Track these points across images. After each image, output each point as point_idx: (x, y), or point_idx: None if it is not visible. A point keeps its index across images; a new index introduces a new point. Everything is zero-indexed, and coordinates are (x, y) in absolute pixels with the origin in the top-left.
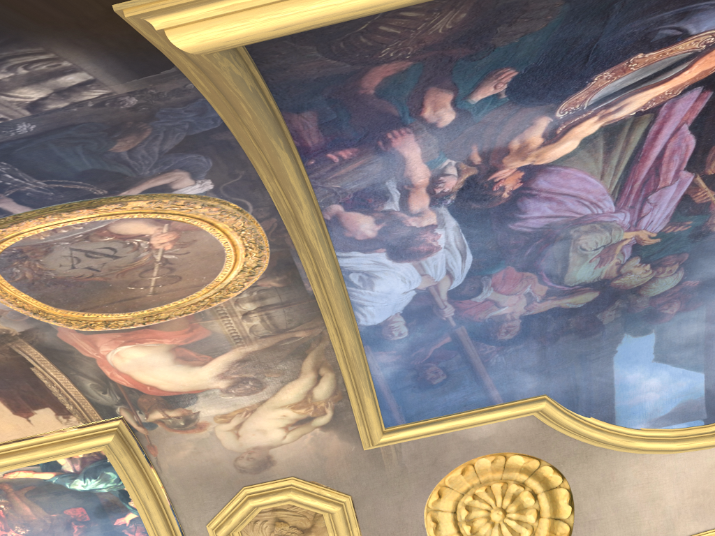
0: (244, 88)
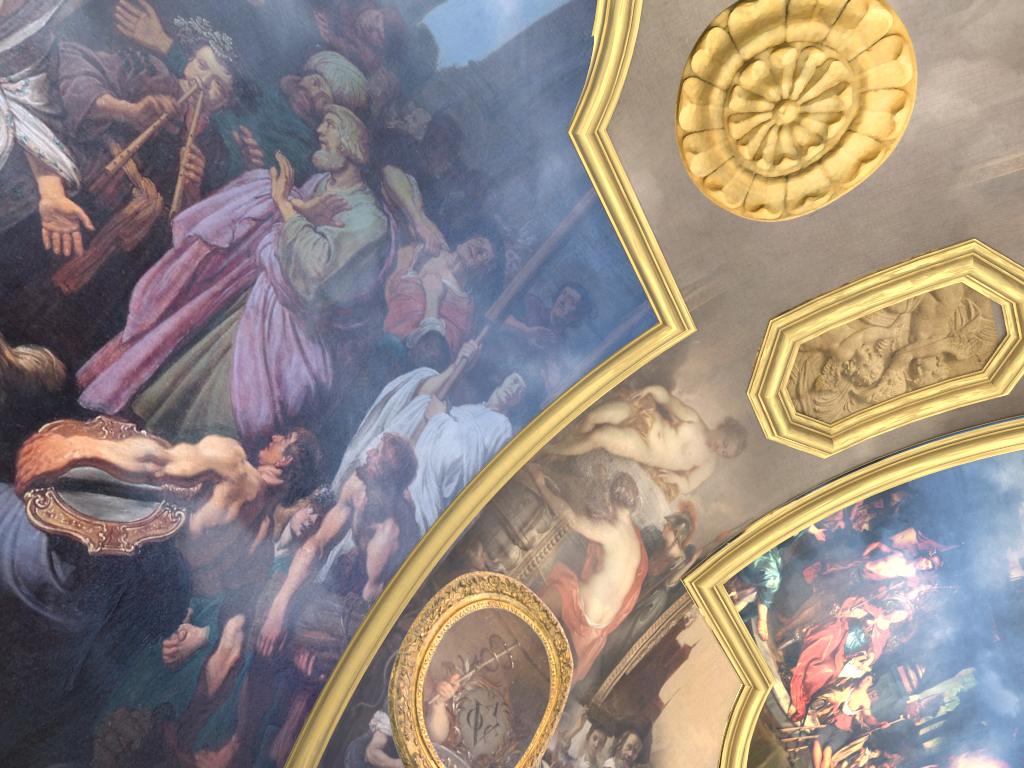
0: None
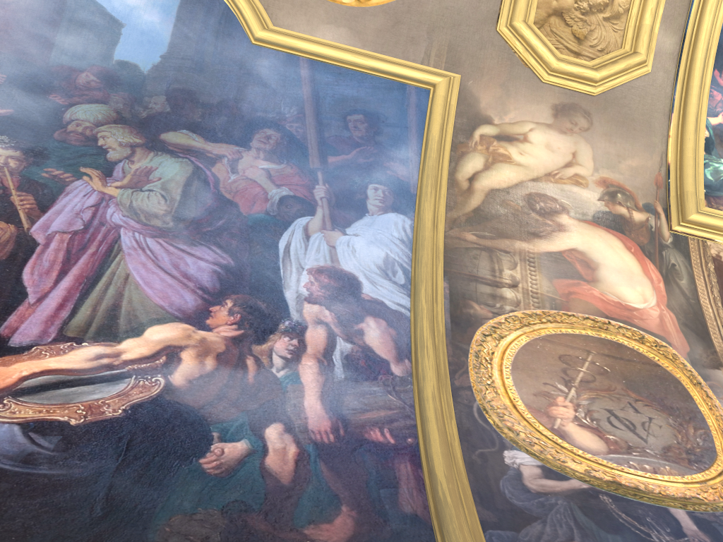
0: None
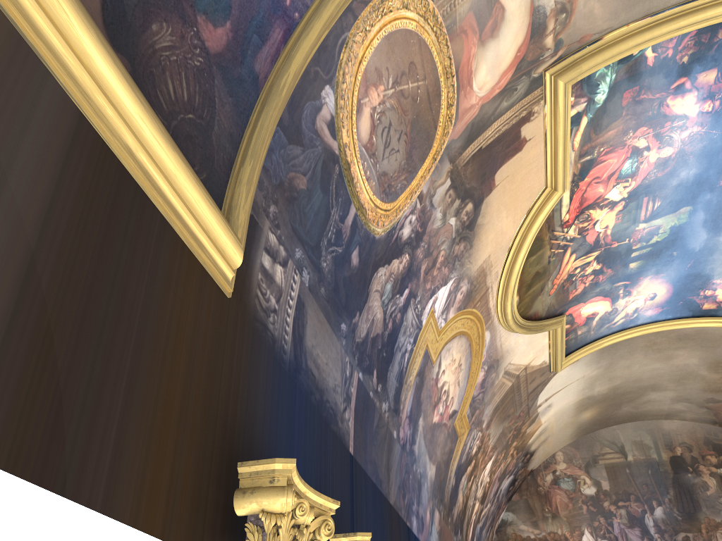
0: (252, 173)
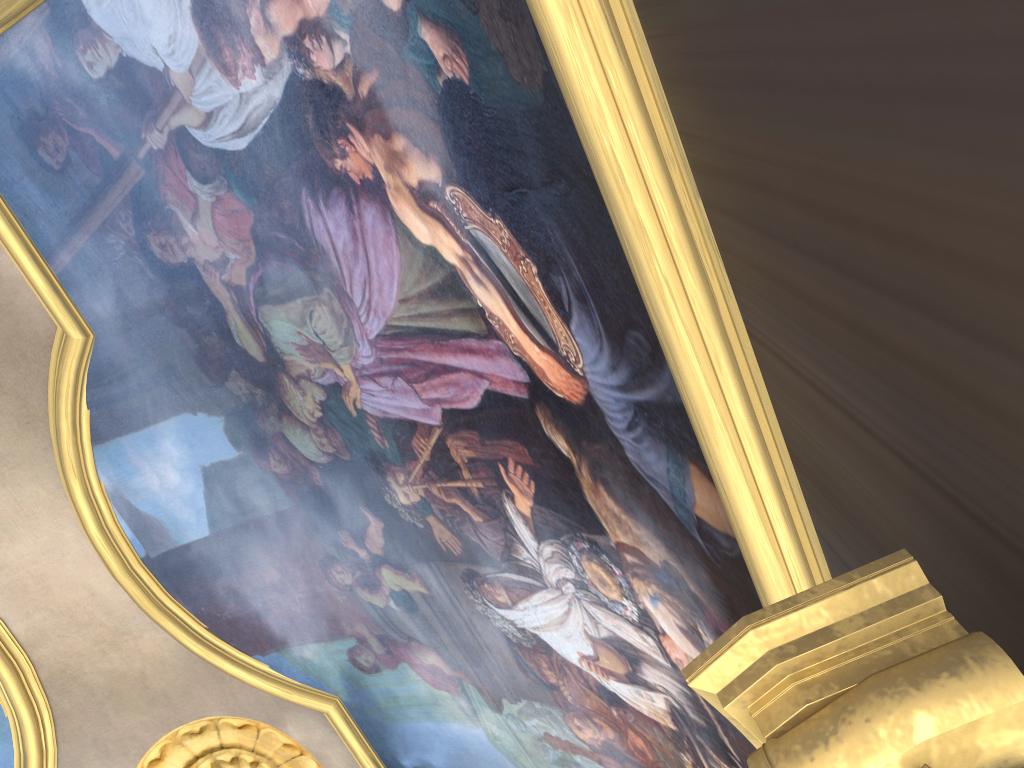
0: None
